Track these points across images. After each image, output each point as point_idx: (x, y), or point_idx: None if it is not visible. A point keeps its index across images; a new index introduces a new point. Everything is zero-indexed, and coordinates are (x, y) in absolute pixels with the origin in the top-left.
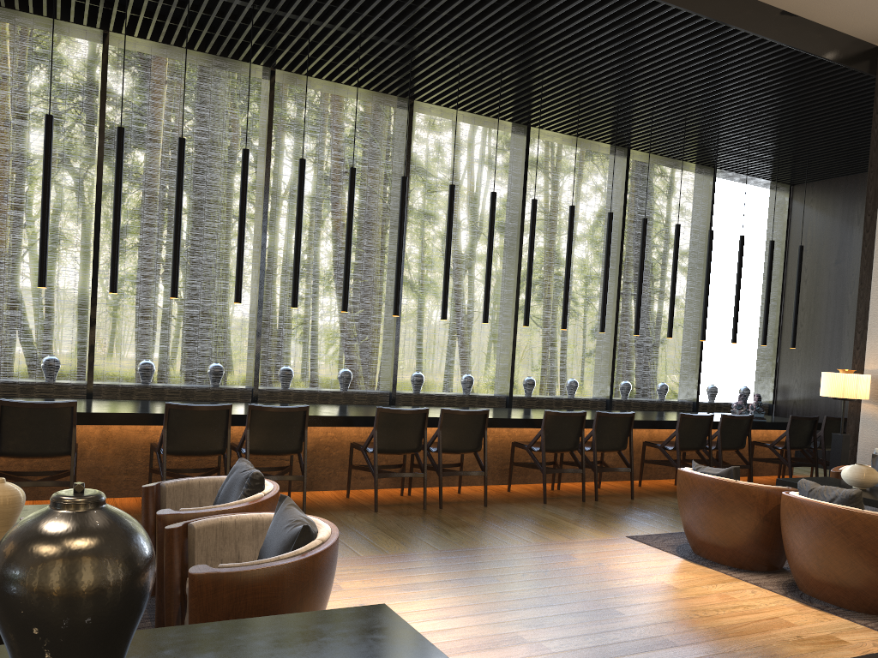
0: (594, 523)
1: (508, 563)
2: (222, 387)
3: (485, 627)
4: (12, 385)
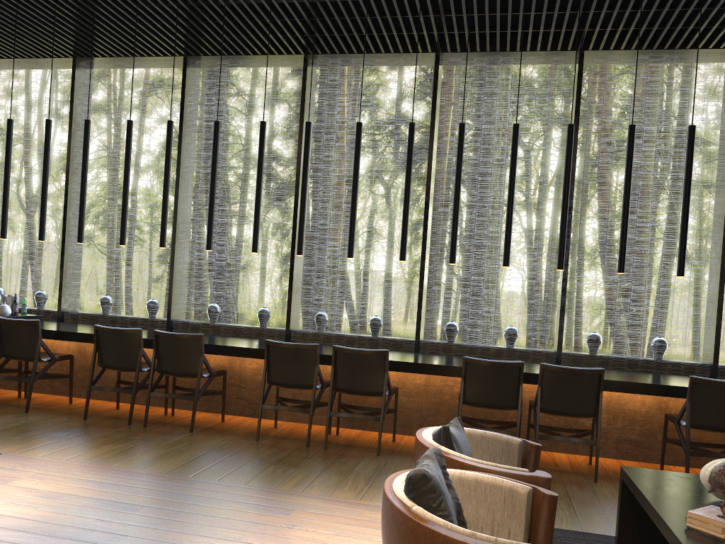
0: None
1: (204, 501)
2: (264, 327)
3: None
4: (125, 319)
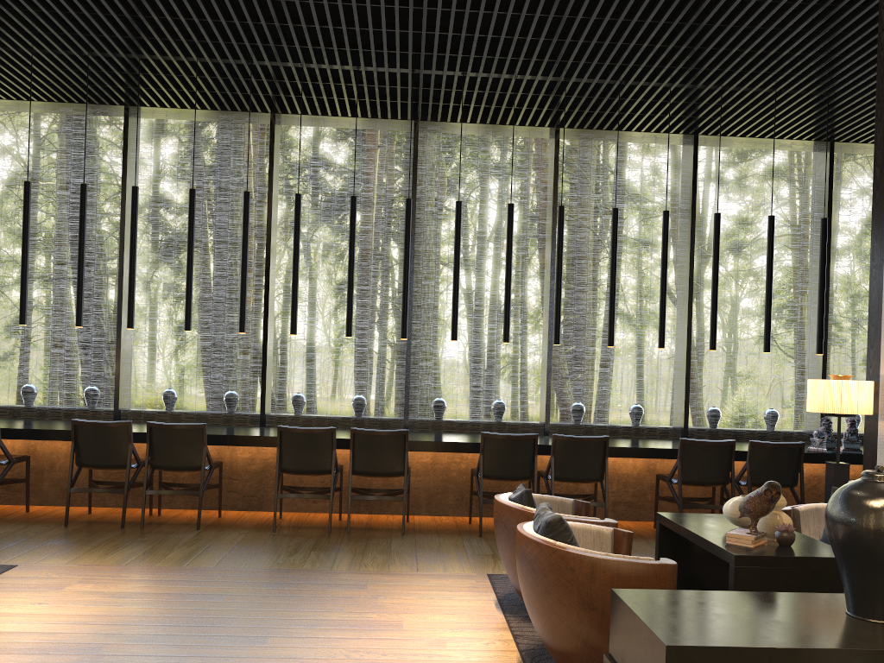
0: (485, 559)
1: (277, 585)
2: (233, 413)
3: (93, 636)
4: (58, 411)
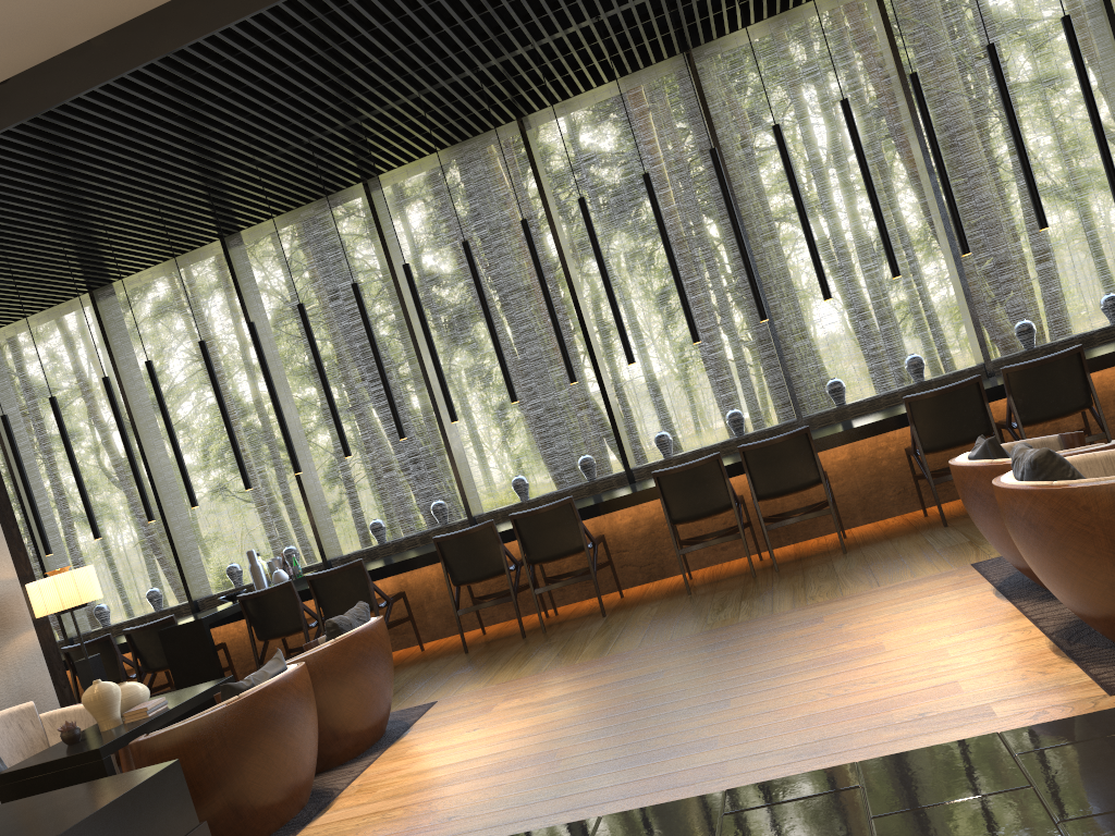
0: (961, 549)
1: (717, 646)
2: (595, 480)
3: (541, 745)
4: (413, 539)
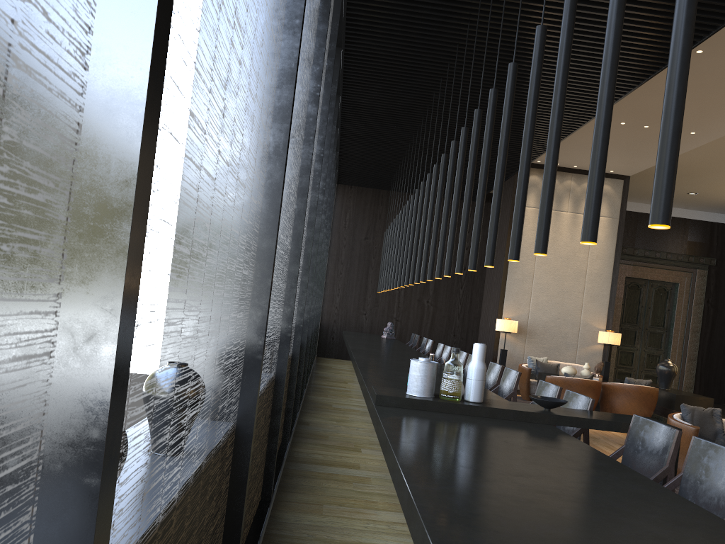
0: None
1: (592, 437)
2: None
3: None
4: None
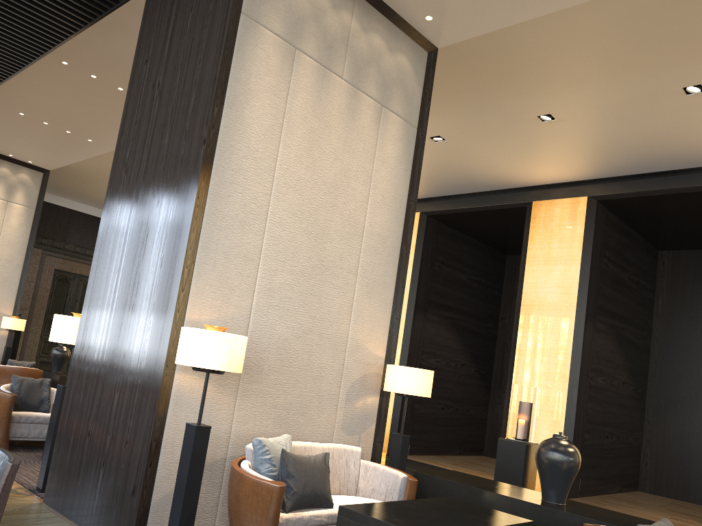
0: None
1: None
2: None
3: None
4: None
